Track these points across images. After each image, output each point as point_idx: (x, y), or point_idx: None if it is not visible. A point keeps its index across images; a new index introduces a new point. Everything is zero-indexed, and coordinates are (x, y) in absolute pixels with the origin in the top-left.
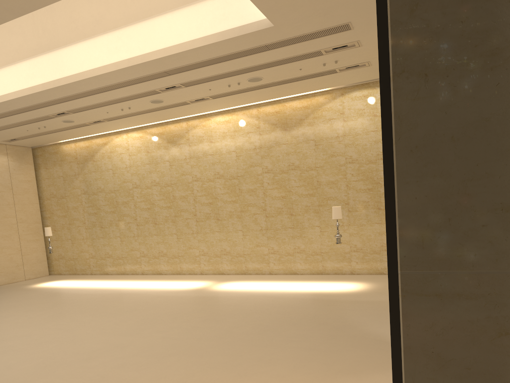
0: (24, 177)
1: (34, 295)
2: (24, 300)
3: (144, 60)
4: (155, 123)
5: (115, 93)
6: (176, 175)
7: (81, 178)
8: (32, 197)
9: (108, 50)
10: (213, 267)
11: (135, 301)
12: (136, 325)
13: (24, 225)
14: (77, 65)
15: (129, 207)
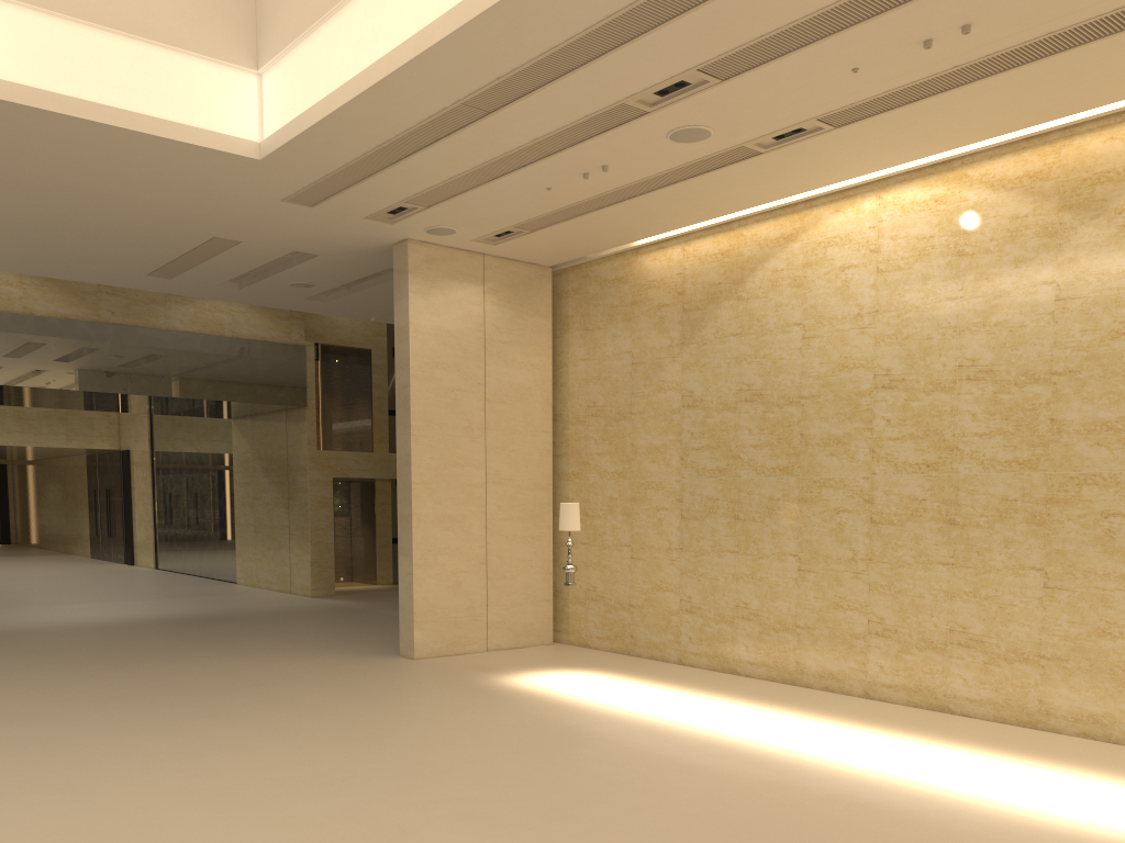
0: (520, 354)
1: (501, 726)
2: (465, 748)
3: None
4: (1013, 140)
5: None
6: (1082, 339)
7: (690, 356)
8: (534, 413)
9: None
10: None
11: None
12: None
13: (503, 492)
14: None
15: (850, 456)
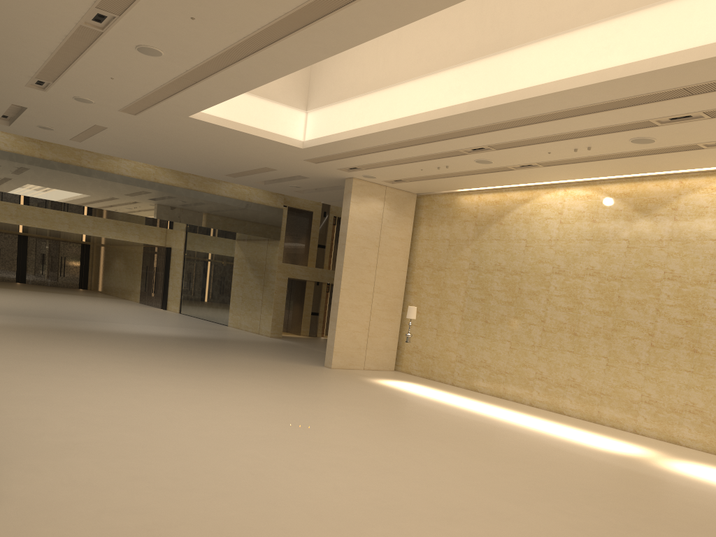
0: (396, 233)
1: (374, 394)
2: (361, 398)
3: (655, 67)
4: (620, 177)
5: (576, 122)
6: (634, 265)
7: (475, 246)
8: (399, 262)
9: (592, 50)
10: (660, 426)
11: (520, 446)
12: (522, 488)
13: (380, 297)
14: (531, 75)
15: (538, 300)
